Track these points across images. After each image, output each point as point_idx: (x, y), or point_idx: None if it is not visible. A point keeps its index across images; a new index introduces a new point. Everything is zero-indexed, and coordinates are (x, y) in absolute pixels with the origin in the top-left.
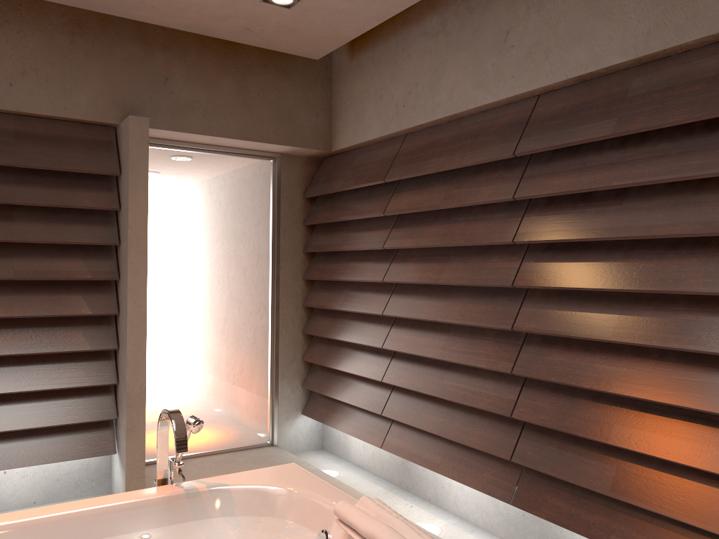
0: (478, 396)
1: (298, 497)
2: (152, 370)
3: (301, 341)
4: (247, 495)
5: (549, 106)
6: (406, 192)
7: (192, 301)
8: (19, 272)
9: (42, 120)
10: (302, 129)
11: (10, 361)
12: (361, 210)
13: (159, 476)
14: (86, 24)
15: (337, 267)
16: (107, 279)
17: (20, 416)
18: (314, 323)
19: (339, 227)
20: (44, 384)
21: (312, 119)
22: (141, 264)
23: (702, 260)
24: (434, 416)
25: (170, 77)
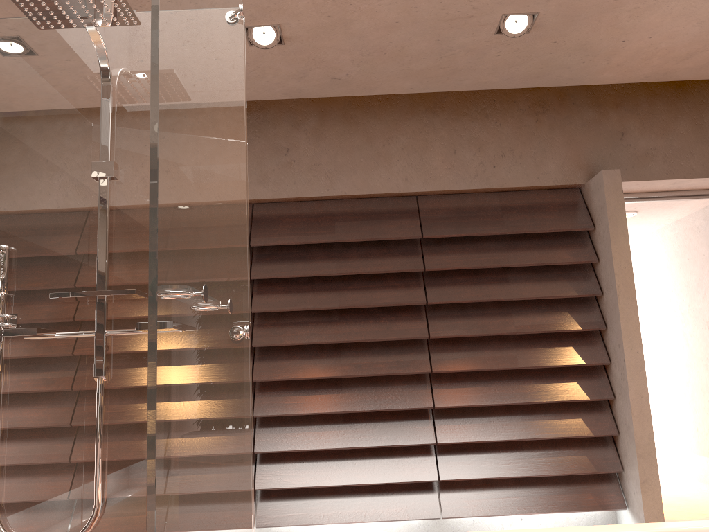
0: None
1: None
2: None
3: None
4: None
5: None
6: None
7: (670, 353)
8: (519, 327)
9: (518, 192)
10: None
11: (517, 410)
12: None
13: None
14: (546, 102)
15: None
16: (595, 329)
17: (533, 463)
18: None
19: None
20: (551, 432)
21: None
22: (631, 310)
23: None
24: None
25: (626, 131)
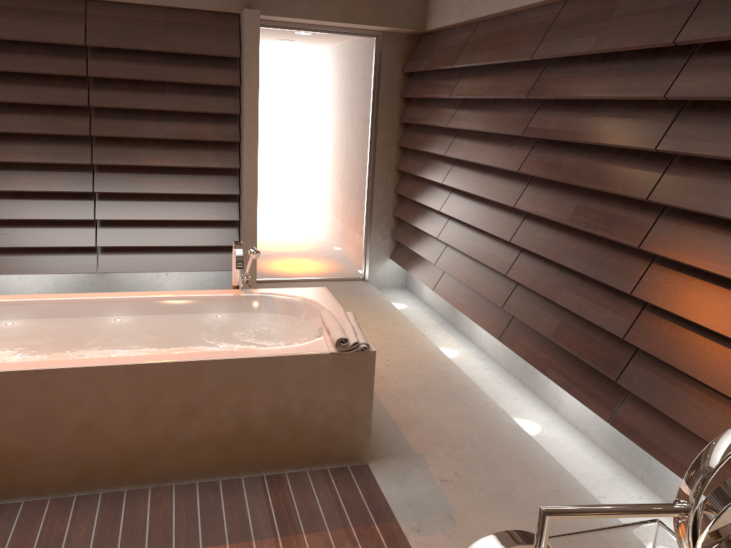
0: (491, 257)
1: (313, 307)
2: (270, 212)
3: (393, 198)
4: (284, 302)
5: (567, 14)
6: (468, 78)
7: (302, 160)
8: (169, 133)
9: (184, 11)
10: (399, 10)
11: (166, 198)
12: (437, 90)
13: (233, 283)
14: None
15: (420, 138)
16: (231, 141)
17: (173, 237)
18: (403, 184)
19: (426, 102)
20: (188, 216)
21: (409, 0)
22: (253, 131)
23: (630, 167)
24: (466, 270)
25: None
